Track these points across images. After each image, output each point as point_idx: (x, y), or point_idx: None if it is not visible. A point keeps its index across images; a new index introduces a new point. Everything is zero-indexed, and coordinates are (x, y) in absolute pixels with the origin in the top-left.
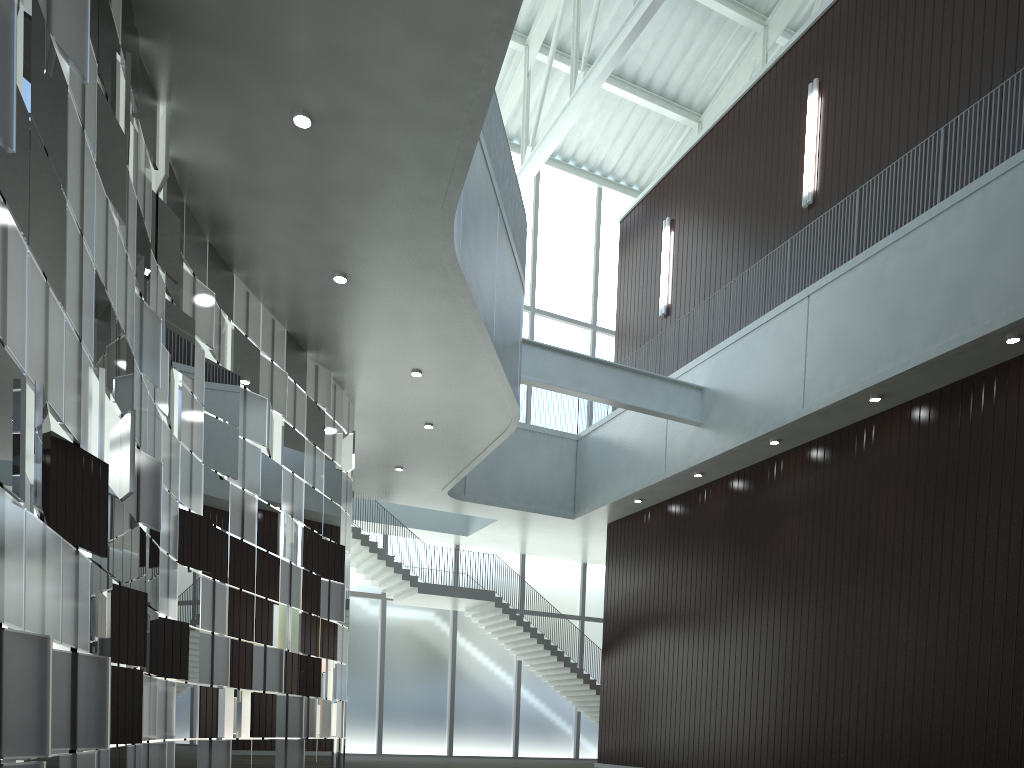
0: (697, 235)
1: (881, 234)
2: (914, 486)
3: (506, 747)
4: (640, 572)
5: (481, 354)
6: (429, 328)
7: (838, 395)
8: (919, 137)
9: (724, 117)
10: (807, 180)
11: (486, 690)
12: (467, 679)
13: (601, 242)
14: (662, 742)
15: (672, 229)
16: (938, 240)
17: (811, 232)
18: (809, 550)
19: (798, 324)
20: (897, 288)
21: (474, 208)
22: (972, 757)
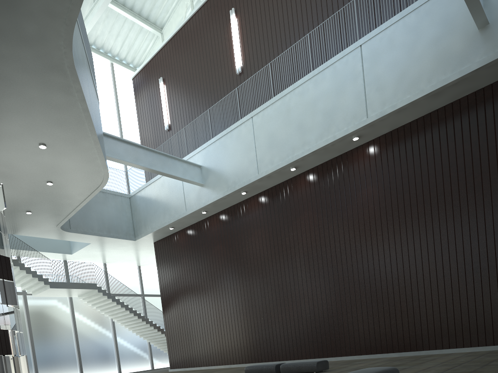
0: (180, 87)
1: (280, 88)
2: (316, 211)
3: (114, 369)
4: (178, 266)
5: (86, 134)
6: (52, 114)
7: (276, 167)
8: (291, 41)
9: (185, 25)
10: (237, 60)
11: (97, 340)
12: (85, 335)
13: (118, 93)
14: (206, 352)
15: (164, 84)
16: (315, 89)
17: (243, 87)
18: (269, 246)
19: (249, 131)
20: (298, 113)
21: (74, 36)
22: (364, 335)
